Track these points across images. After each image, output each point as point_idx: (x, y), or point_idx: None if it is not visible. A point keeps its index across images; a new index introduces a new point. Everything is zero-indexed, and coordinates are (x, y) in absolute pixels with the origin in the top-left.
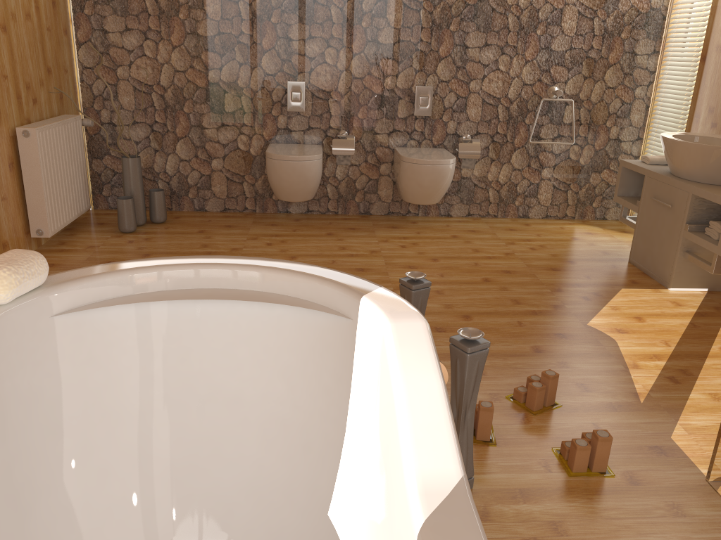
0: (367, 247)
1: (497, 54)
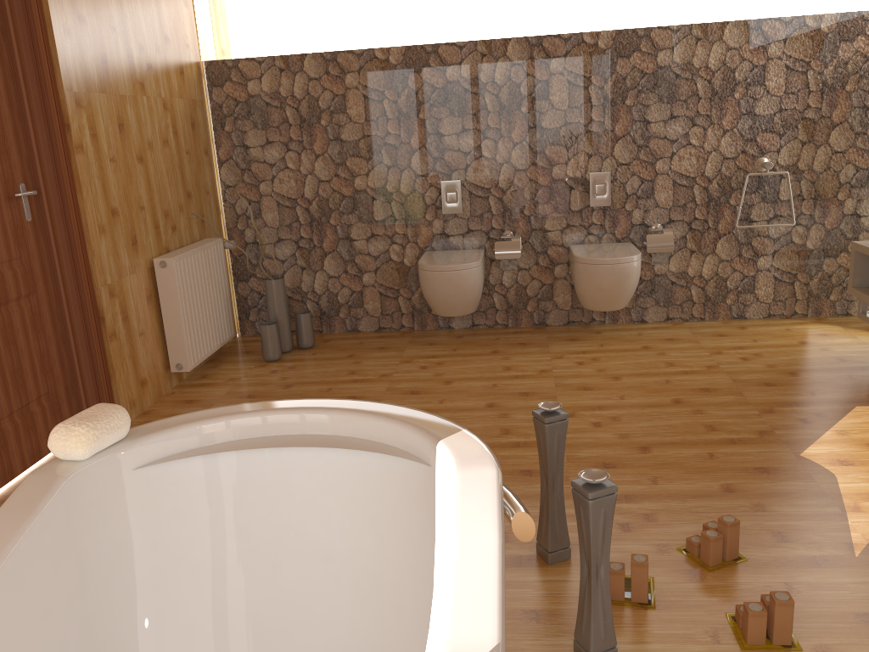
0: (536, 365)
1: (686, 126)
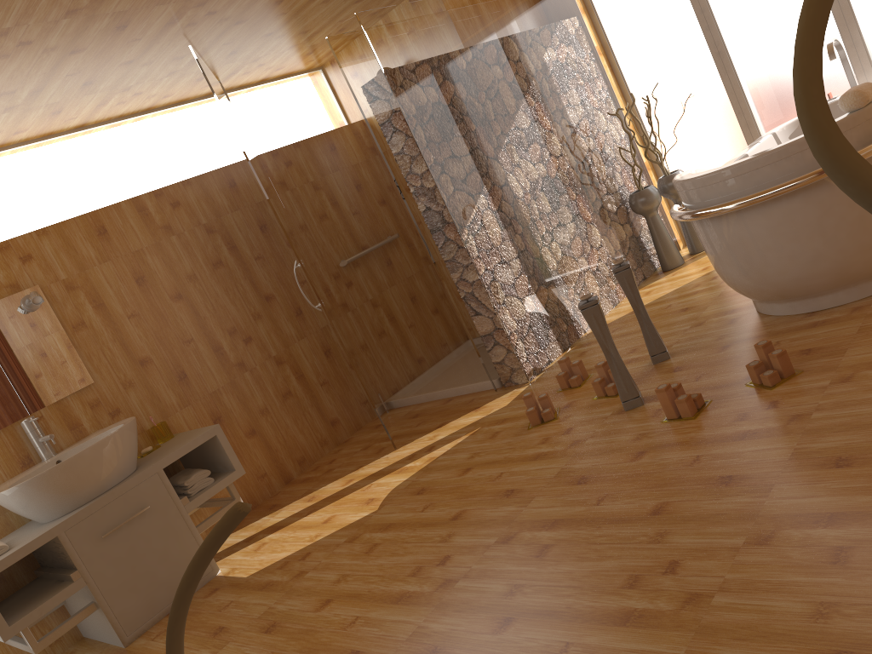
0: None
1: None
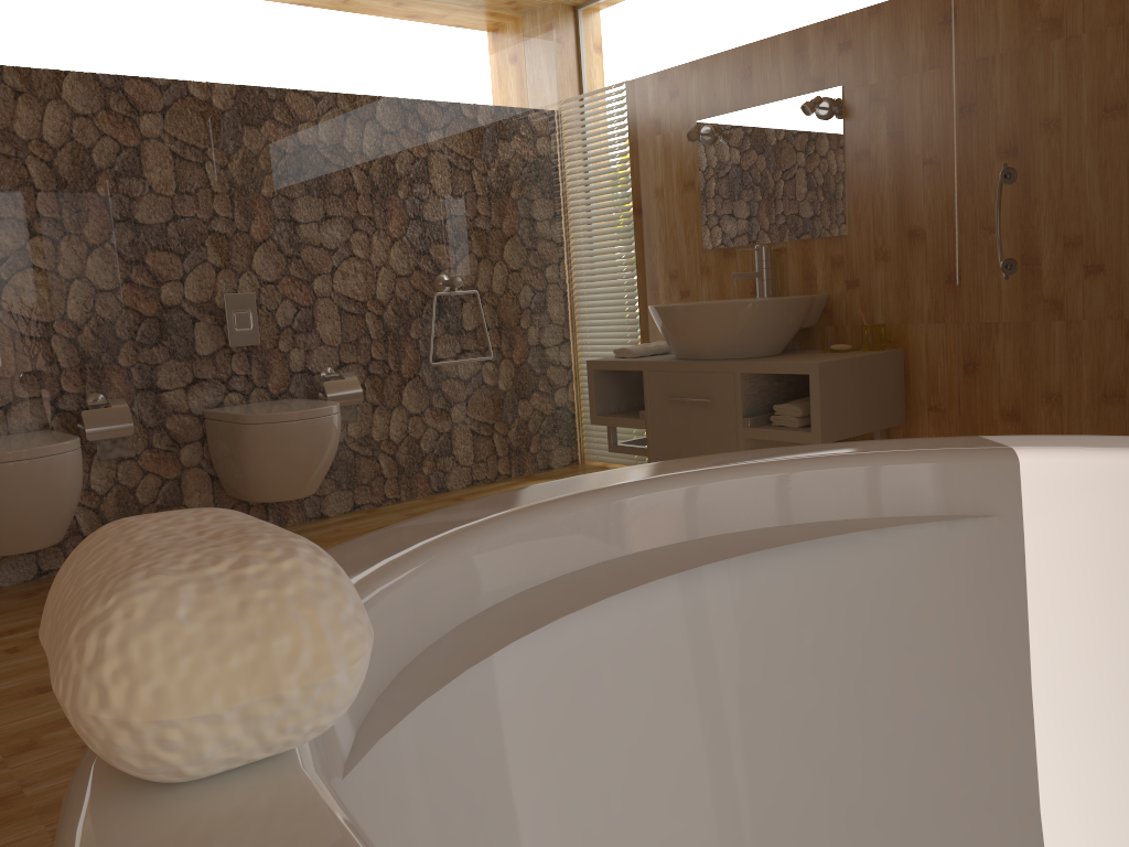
0: None
1: (348, 230)
